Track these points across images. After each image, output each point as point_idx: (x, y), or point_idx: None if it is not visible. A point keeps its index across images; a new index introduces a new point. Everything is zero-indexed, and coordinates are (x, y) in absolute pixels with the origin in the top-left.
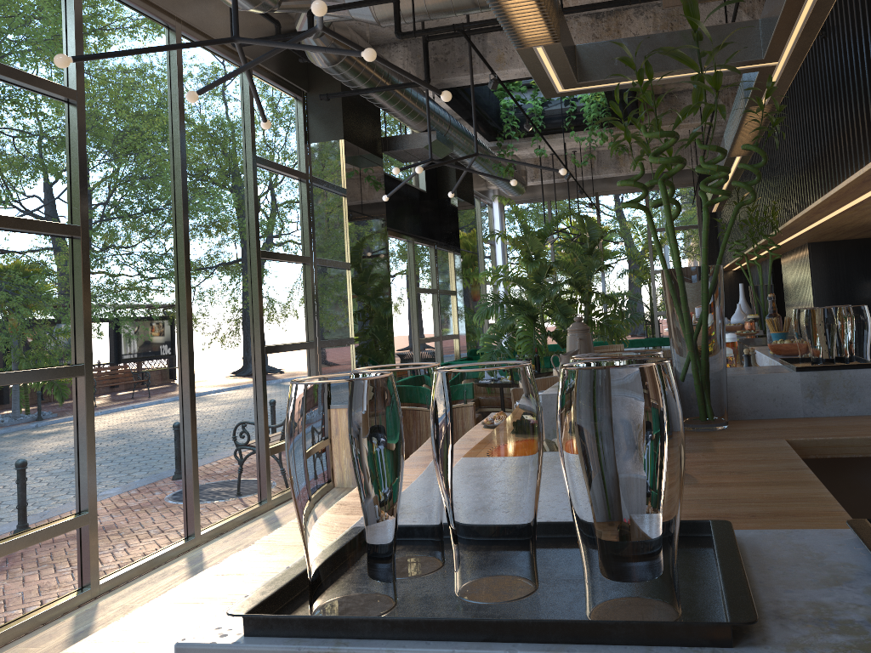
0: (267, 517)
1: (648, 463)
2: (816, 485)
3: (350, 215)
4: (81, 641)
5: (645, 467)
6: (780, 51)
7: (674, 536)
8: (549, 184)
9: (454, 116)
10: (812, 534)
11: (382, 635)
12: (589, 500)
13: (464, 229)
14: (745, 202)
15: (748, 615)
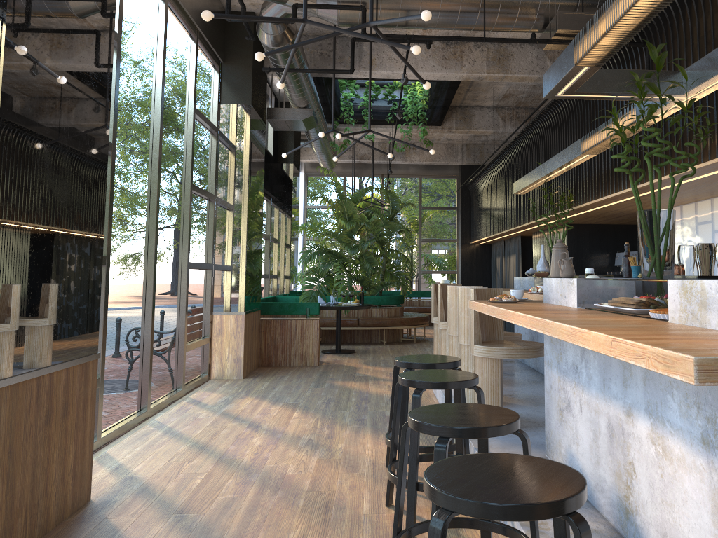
0: (188, 400)
1: None
2: None
3: (250, 165)
4: (609, 335)
5: None
6: (696, 92)
7: None
8: (346, 164)
9: None
10: None
11: None
12: None
13: (295, 190)
14: (686, 176)
15: None
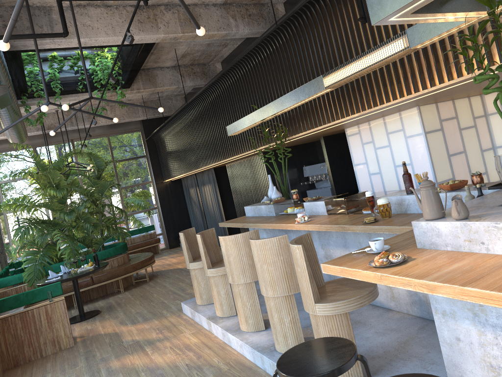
0: None
1: None
2: None
3: None
4: None
5: None
6: (501, 7)
7: None
8: (33, 136)
9: None
10: None
11: None
12: None
13: None
14: None
15: None
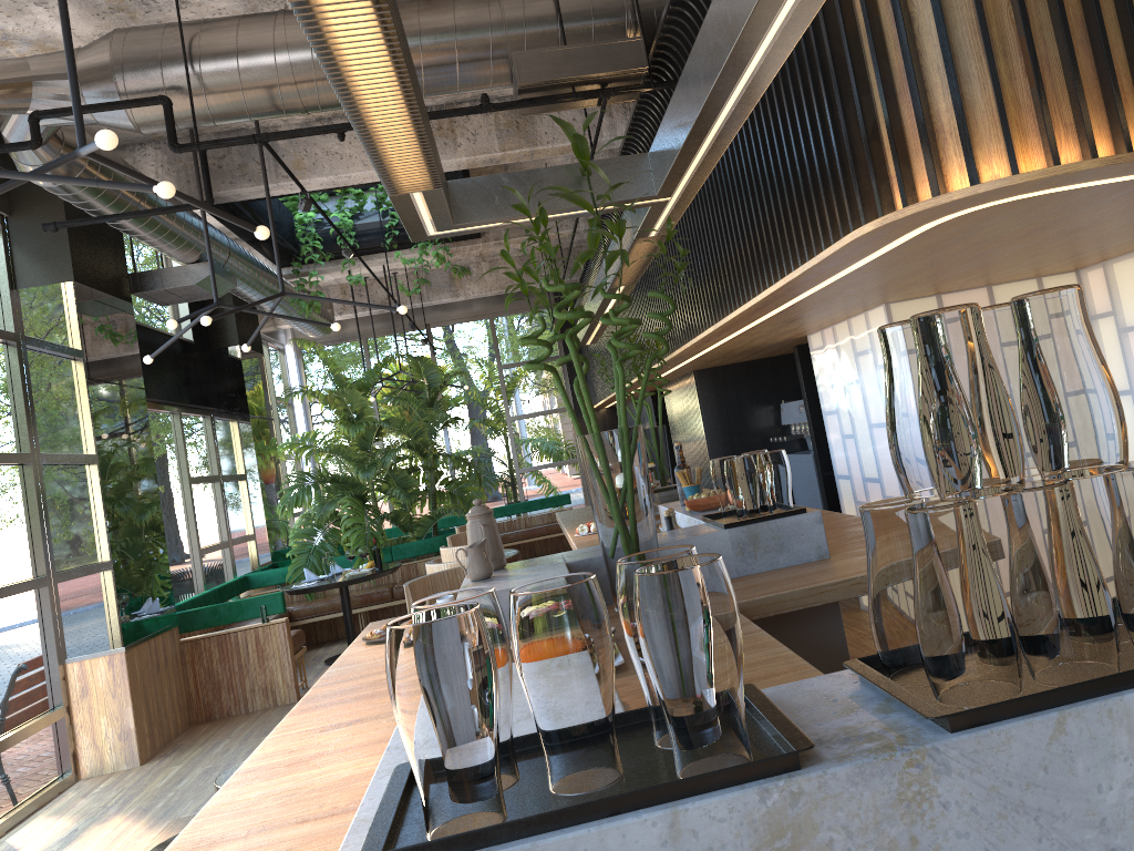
0: None
1: (722, 640)
2: (776, 645)
3: (92, 387)
4: None
5: (720, 644)
6: (674, 188)
7: (743, 696)
8: (363, 317)
9: (227, 235)
10: (817, 680)
11: (519, 835)
12: (678, 679)
13: (253, 389)
14: (658, 354)
15: (807, 742)
